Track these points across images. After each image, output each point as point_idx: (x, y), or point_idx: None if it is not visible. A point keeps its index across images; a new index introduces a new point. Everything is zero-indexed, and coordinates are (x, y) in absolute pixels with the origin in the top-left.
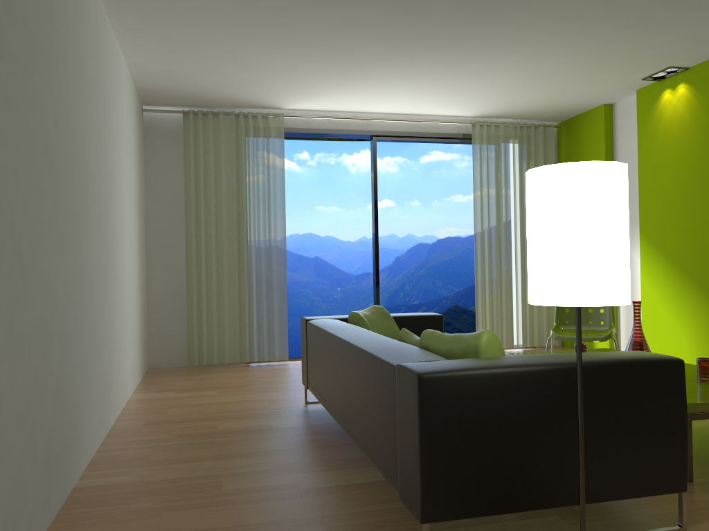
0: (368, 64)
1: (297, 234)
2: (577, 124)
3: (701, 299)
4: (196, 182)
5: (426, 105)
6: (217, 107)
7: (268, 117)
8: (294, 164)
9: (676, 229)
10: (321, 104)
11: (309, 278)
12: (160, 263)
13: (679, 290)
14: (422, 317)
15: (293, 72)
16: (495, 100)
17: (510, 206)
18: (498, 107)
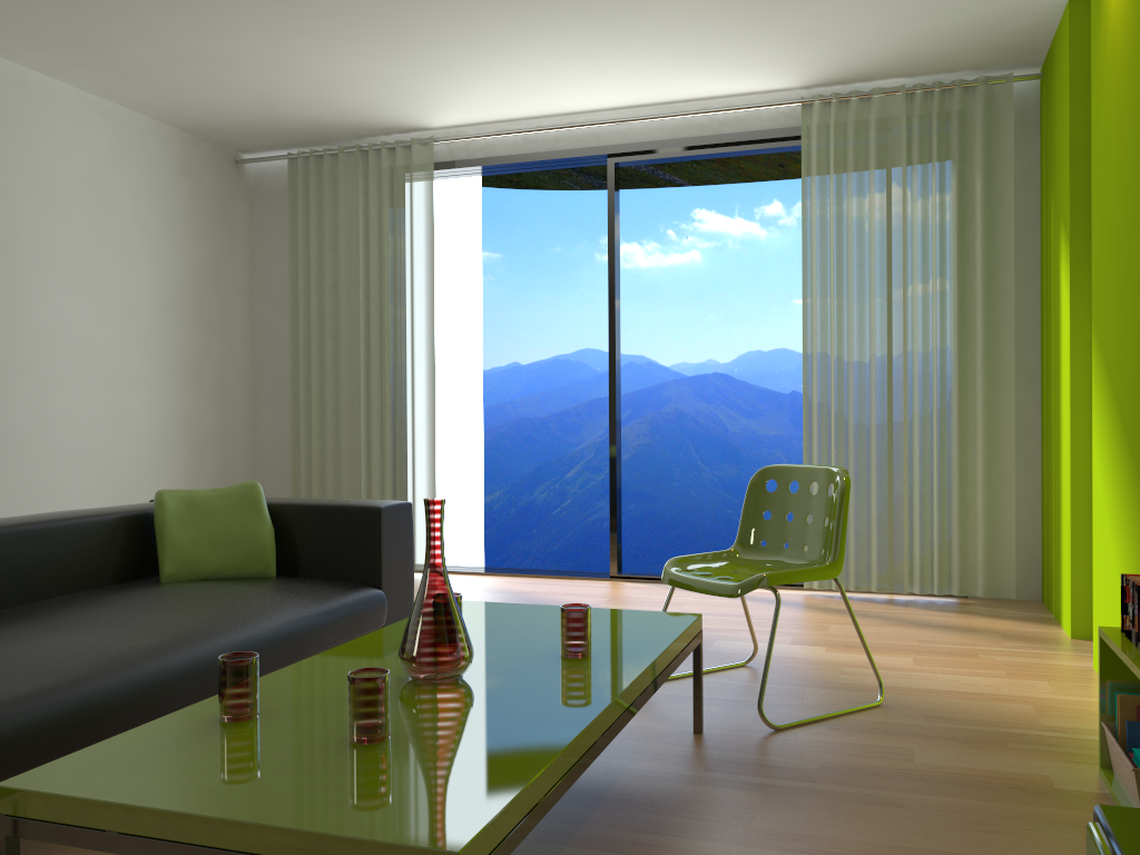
0: (385, 18)
1: (759, 352)
2: (1052, 62)
3: (1139, 509)
4: (309, 268)
5: (656, 79)
6: (337, 141)
7: (411, 147)
8: (755, 225)
9: (1119, 311)
10: (470, 109)
11: (780, 430)
12: (270, 400)
13: (1121, 480)
14: (341, 508)
15: (311, 60)
16: (775, 42)
17: (894, 275)
18: (815, 56)
